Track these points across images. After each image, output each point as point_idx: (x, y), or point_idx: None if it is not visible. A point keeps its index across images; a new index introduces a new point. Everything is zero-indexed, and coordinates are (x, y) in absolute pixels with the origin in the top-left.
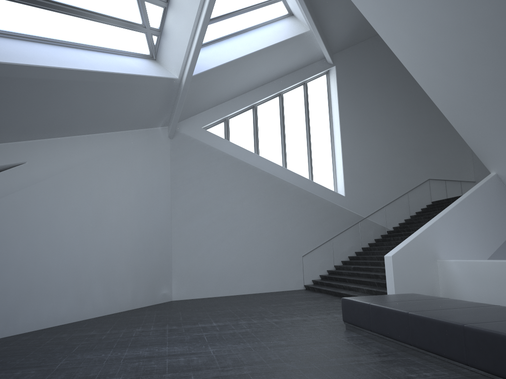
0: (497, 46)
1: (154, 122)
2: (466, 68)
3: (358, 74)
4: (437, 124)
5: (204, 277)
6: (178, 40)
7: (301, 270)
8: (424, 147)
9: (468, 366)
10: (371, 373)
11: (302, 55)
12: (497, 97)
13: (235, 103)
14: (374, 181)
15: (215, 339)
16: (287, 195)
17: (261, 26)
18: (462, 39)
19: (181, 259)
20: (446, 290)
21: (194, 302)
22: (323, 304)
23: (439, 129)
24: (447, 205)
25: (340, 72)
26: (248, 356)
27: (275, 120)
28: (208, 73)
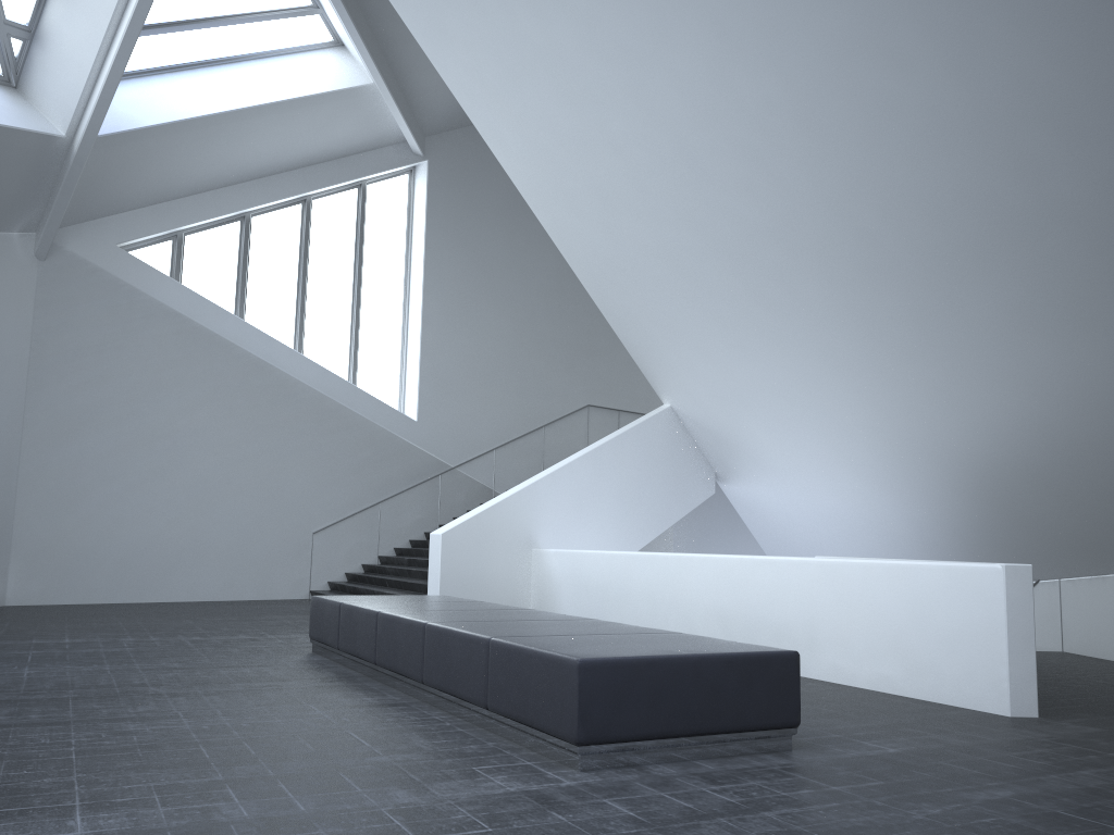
0: (641, 188)
1: (1, 220)
2: (605, 215)
3: (473, 183)
4: None
5: (87, 560)
6: (70, 59)
7: (308, 560)
8: (587, 344)
9: (424, 684)
10: (281, 698)
11: (356, 129)
12: (653, 274)
13: (202, 206)
14: (481, 398)
15: (49, 659)
16: (296, 408)
17: (272, 56)
18: (593, 165)
19: (37, 520)
20: (539, 603)
21: (54, 609)
22: None
23: None
24: None
25: (436, 174)
26: (92, 679)
27: (290, 252)
28: (139, 135)
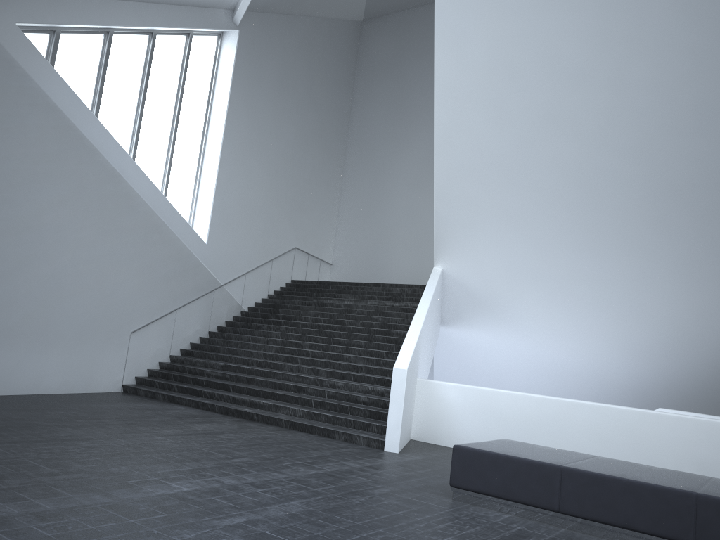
0: (610, 121)
1: None
2: (534, 130)
3: (261, 60)
4: (317, 174)
5: None
6: None
7: (124, 357)
8: (300, 202)
9: None
10: None
11: None
12: (542, 181)
13: (90, 10)
14: (244, 231)
15: (308, 538)
16: (133, 219)
17: None
18: (568, 92)
19: None
20: (426, 423)
21: None
22: (258, 435)
23: (317, 182)
24: (329, 291)
25: (242, 44)
26: None
27: (135, 75)
28: None
